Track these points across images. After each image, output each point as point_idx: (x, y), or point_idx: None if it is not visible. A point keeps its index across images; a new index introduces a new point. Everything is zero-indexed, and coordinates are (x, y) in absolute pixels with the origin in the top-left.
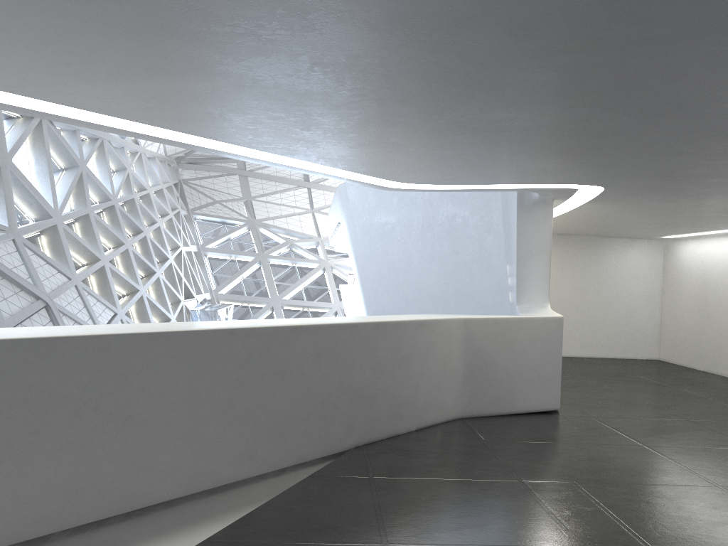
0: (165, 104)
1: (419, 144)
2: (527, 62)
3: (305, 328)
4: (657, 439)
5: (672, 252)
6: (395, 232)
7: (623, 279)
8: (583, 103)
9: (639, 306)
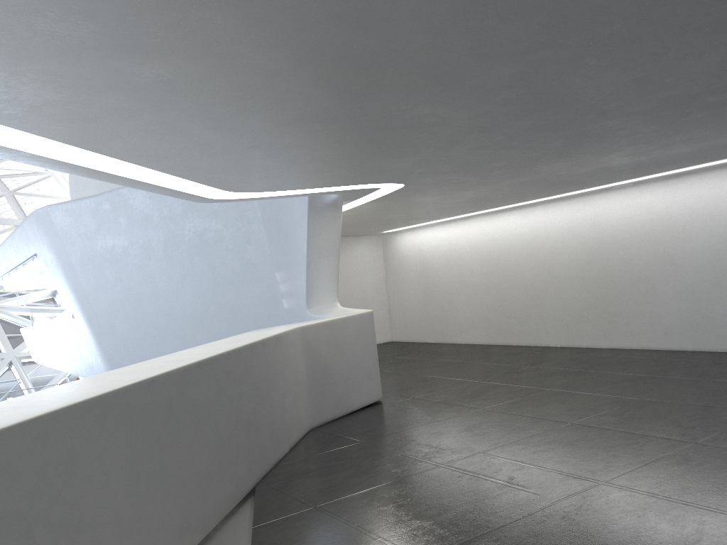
0: (76, 96)
1: (309, 145)
2: (517, 55)
3: (206, 362)
4: (483, 401)
5: (391, 244)
6: (129, 255)
7: (355, 273)
8: (501, 99)
9: (371, 296)
